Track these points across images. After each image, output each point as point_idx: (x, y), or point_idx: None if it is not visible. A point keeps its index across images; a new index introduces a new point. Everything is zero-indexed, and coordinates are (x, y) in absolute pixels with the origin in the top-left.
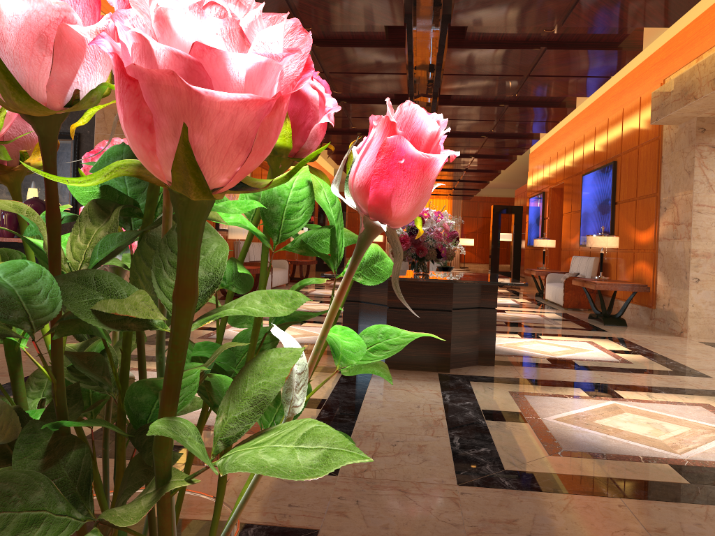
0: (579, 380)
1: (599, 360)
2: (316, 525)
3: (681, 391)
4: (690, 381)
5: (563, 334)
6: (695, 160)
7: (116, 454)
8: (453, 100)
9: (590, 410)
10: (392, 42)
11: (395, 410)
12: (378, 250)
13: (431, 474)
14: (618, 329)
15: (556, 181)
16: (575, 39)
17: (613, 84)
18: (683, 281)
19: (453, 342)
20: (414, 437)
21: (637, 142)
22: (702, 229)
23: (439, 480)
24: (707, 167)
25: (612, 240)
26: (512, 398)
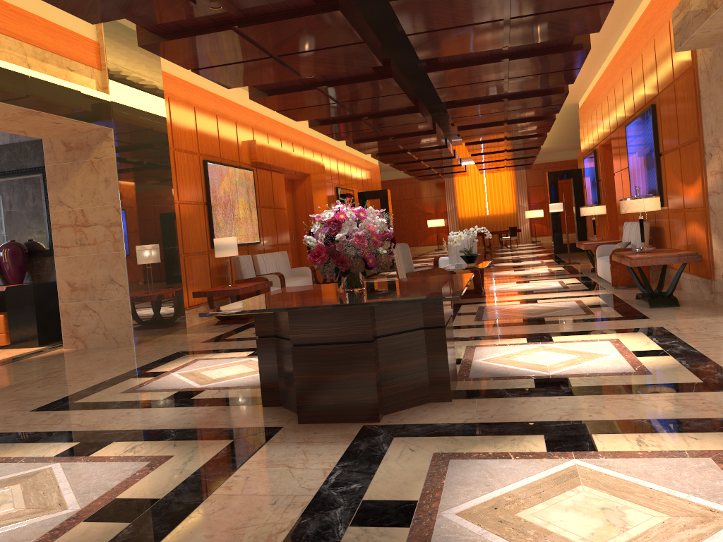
0: (553, 418)
1: (606, 373)
2: None
3: (695, 425)
4: (719, 401)
5: (585, 331)
6: None
7: None
8: (443, 63)
9: (527, 486)
10: (324, 6)
11: (233, 515)
12: None
13: None
14: (665, 313)
15: (604, 137)
16: None
17: (642, 12)
18: None
19: (386, 379)
20: None
21: (672, 77)
22: None
23: None
24: None
25: (650, 202)
26: (428, 469)
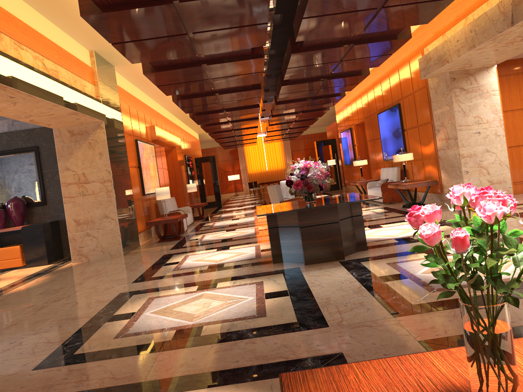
0: None
1: None
2: (339, 350)
3: None
4: None
5: (394, 221)
6: (453, 98)
7: (487, 282)
8: (290, 81)
9: None
10: (255, 55)
11: (331, 287)
12: (516, 230)
13: (376, 315)
14: None
15: (358, 120)
16: (370, 36)
17: None
18: (458, 174)
19: (342, 240)
20: (353, 299)
21: (412, 90)
22: (464, 140)
23: (383, 317)
24: (460, 101)
25: (409, 155)
26: (391, 267)
